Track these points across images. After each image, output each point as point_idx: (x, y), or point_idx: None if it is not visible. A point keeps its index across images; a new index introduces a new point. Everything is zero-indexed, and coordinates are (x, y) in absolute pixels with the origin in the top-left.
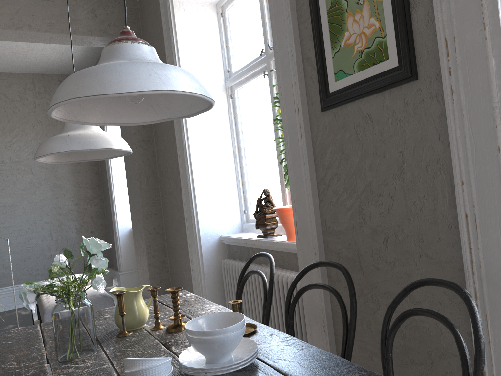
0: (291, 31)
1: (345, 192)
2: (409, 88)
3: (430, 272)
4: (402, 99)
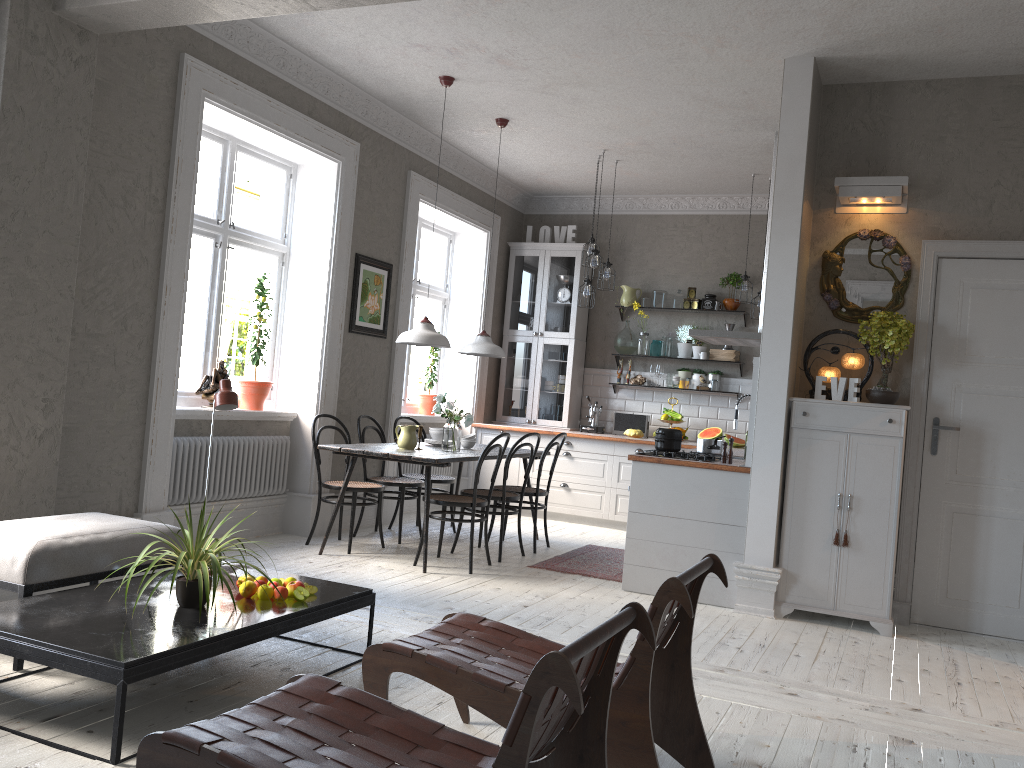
0: (347, 279)
1: (350, 379)
2: (382, 340)
3: (375, 417)
4: (379, 343)
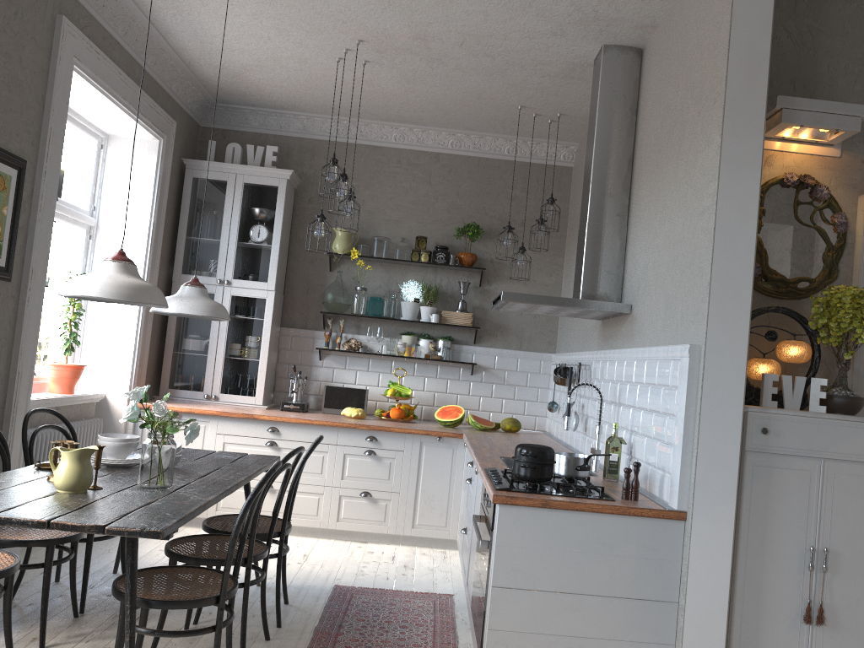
0: None
1: None
2: (4, 285)
3: None
4: None
